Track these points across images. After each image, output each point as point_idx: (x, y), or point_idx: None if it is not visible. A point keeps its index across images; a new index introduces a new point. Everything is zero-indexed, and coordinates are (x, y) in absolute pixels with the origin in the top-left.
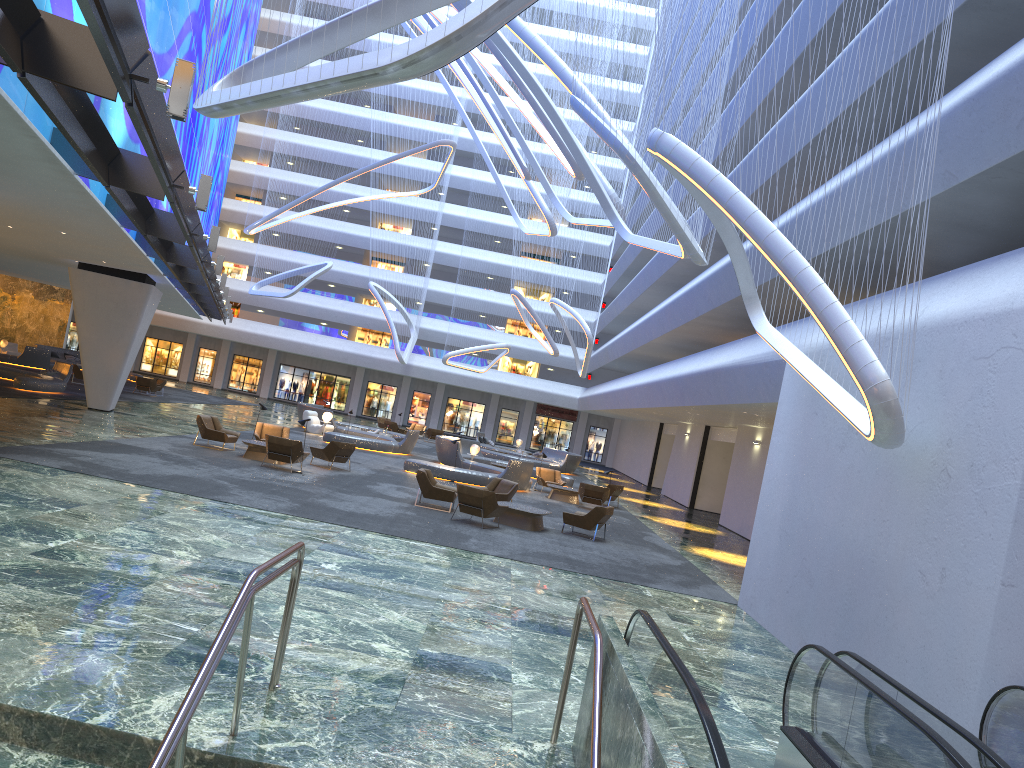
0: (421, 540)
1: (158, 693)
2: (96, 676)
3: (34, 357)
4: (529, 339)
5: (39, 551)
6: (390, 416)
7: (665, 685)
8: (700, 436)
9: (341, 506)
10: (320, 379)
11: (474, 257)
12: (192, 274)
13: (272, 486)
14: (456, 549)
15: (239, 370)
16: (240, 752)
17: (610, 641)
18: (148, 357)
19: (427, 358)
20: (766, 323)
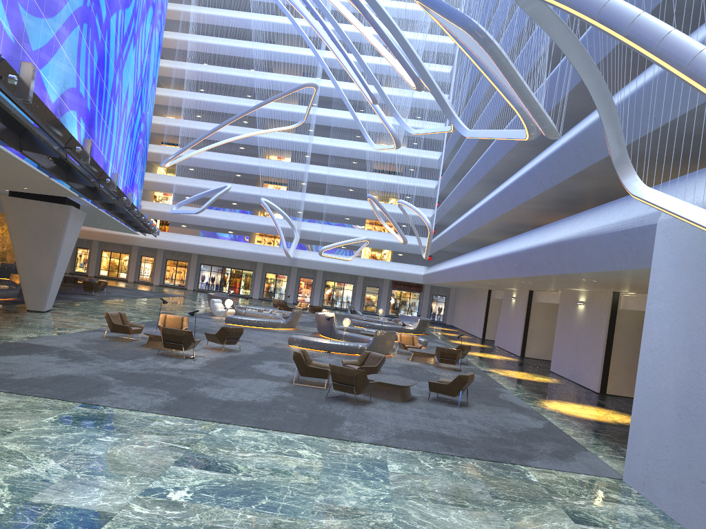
0: (294, 431)
1: None
2: None
3: (8, 271)
4: (383, 233)
5: None
6: (284, 297)
7: None
8: (525, 299)
9: (220, 394)
10: (230, 273)
11: (338, 175)
12: (103, 194)
13: (158, 377)
14: (330, 439)
15: (171, 270)
16: None
17: None
18: (104, 265)
19: (308, 252)
20: (642, 186)
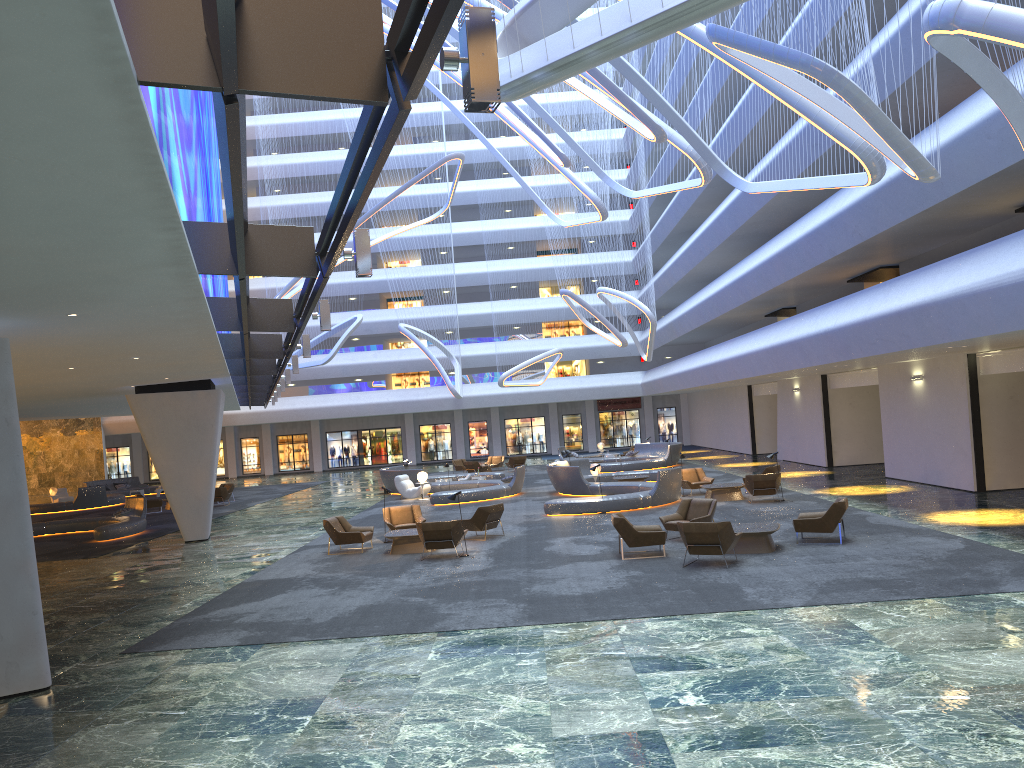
0: (706, 611)
1: None
2: None
3: (90, 497)
4: (573, 337)
5: None
6: (451, 455)
7: None
8: (818, 388)
9: (564, 589)
10: (370, 437)
11: (495, 270)
12: (260, 365)
13: (466, 586)
14: (755, 611)
15: (286, 450)
16: None
17: None
18: None
19: (475, 385)
20: None
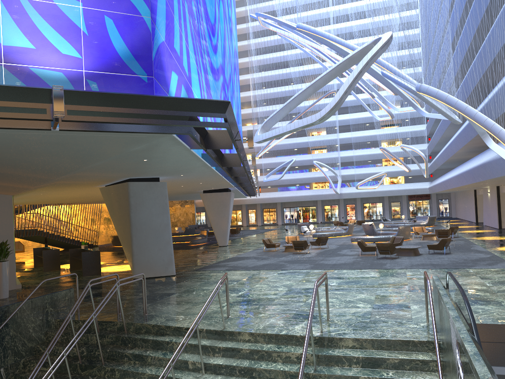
0: (366, 268)
1: (295, 325)
2: (276, 323)
3: (189, 231)
4: (395, 166)
5: (238, 296)
6: (338, 219)
7: (456, 292)
8: (495, 192)
9: (329, 262)
10: (302, 210)
11: (358, 135)
12: (245, 183)
13: (300, 260)
14: (381, 269)
15: (266, 215)
16: (325, 335)
17: (435, 282)
18: None
19: (348, 188)
20: (493, 143)
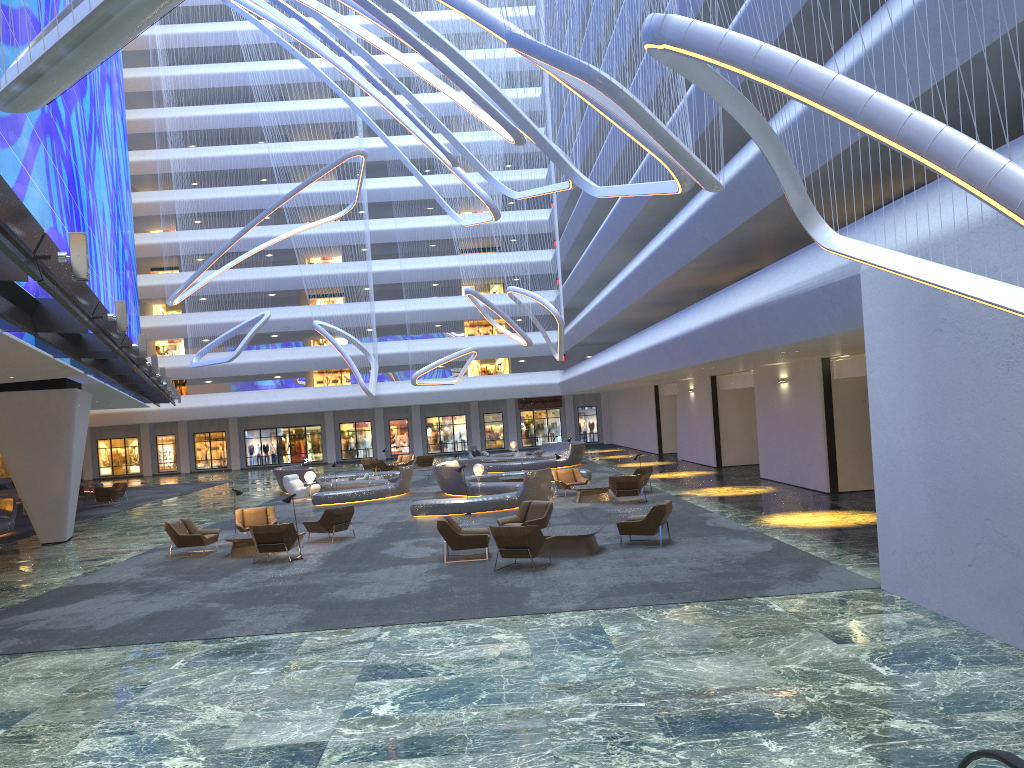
0: (477, 616)
1: None
2: None
3: None
4: (493, 336)
5: None
6: (372, 453)
7: None
8: (708, 389)
9: (363, 594)
10: (289, 434)
11: (414, 267)
12: (117, 364)
13: (273, 590)
14: (523, 616)
15: (203, 448)
16: None
17: None
18: (105, 460)
19: (394, 383)
20: (835, 235)
